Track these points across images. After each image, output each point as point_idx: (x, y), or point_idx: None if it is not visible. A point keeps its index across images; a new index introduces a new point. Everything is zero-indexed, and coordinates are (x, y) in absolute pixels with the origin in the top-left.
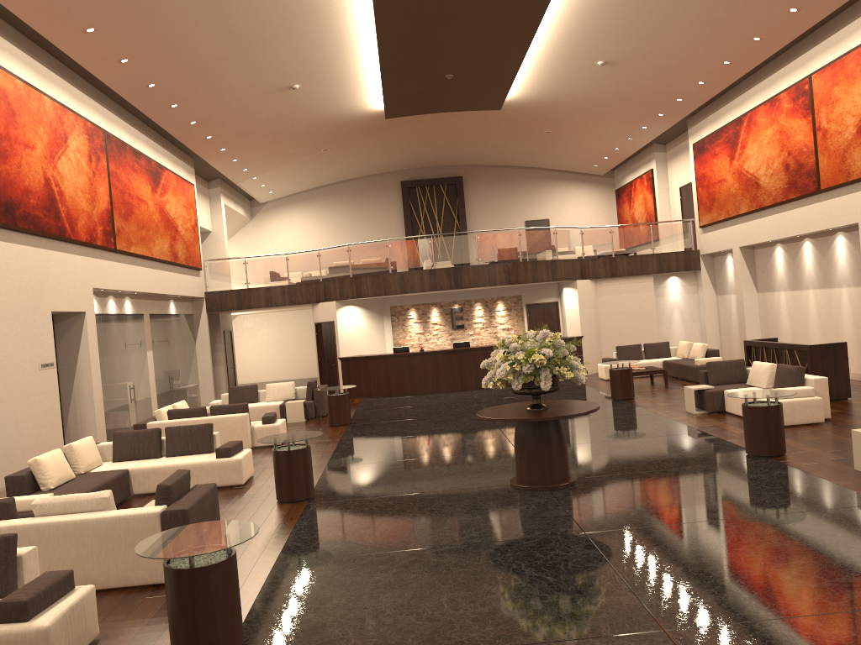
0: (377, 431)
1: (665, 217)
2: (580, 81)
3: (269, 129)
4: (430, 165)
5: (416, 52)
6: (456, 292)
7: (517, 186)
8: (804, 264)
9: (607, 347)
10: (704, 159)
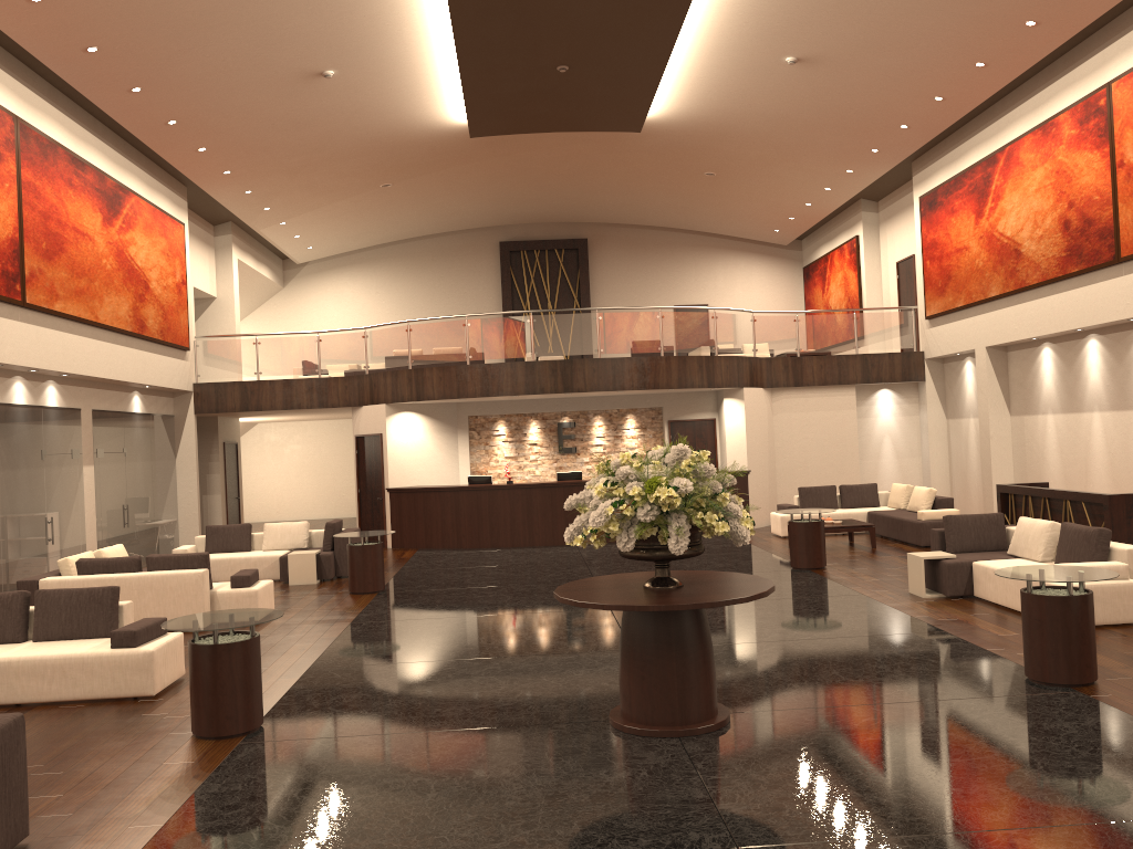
0: (420, 605)
1: (874, 306)
2: (759, 91)
3: (296, 144)
4: (542, 221)
5: (510, 21)
6: (566, 399)
7: (665, 256)
8: (1086, 374)
9: (785, 488)
10: (935, 218)
